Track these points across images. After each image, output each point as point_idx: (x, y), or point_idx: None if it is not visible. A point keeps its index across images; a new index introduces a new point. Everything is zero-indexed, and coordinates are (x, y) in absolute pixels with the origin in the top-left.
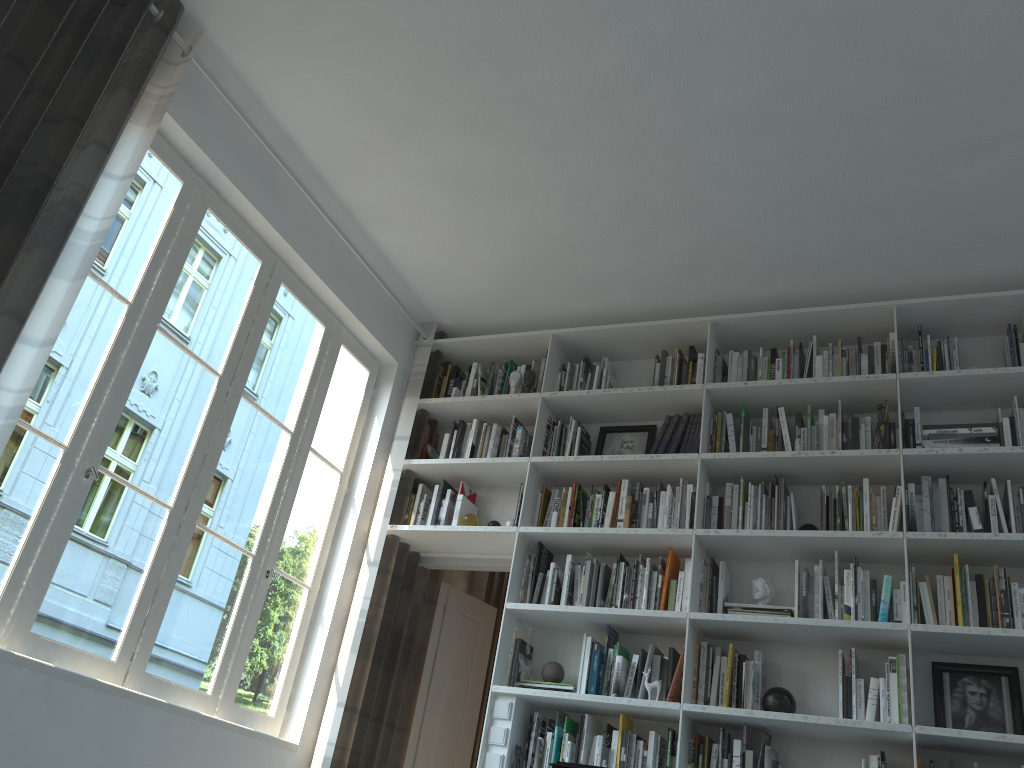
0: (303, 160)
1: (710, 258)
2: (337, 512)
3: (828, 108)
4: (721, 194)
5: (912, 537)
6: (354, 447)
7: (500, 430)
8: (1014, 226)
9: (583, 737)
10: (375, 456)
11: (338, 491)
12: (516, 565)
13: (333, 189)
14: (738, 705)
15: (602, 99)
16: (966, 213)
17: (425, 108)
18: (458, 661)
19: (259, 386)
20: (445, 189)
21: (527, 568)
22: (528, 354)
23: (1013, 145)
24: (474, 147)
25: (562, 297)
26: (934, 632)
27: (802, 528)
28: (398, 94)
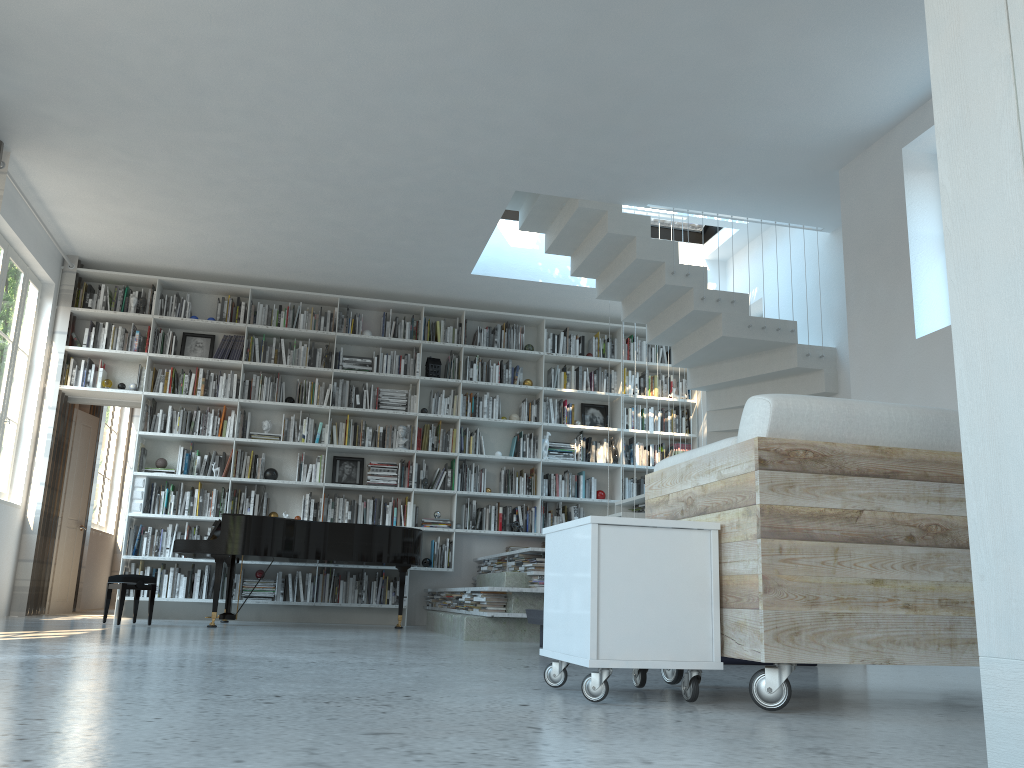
0: (35, 194)
1: (257, 264)
2: (26, 378)
3: (325, 239)
4: (270, 249)
5: (333, 408)
6: (32, 338)
7: (124, 331)
8: (391, 279)
9: (181, 493)
10: (46, 344)
11: (27, 366)
12: (142, 411)
13: (46, 206)
14: (254, 476)
15: (225, 216)
16: (373, 273)
17: (128, 198)
18: (82, 450)
19: (2, 321)
20: (121, 220)
21: (146, 411)
22: (138, 282)
23: (393, 261)
24: (148, 213)
25: (168, 261)
26: (336, 447)
27: (287, 399)
28: (116, 192)
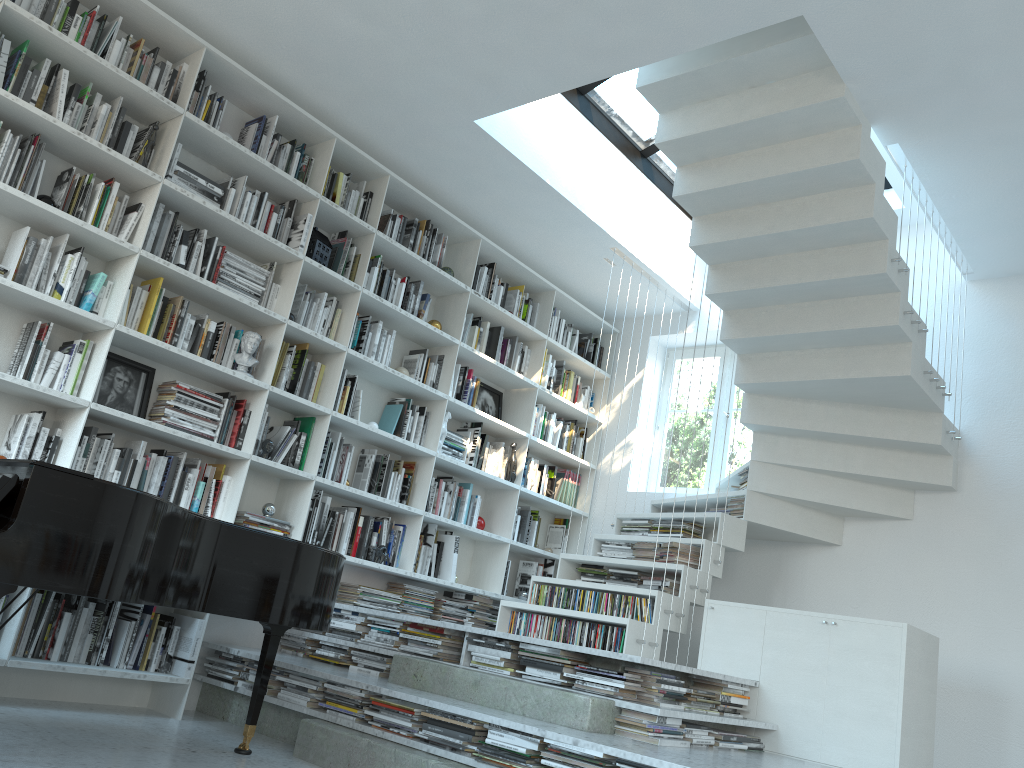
0: None
1: None
2: None
3: None
4: None
5: (145, 256)
6: None
7: None
8: (326, 64)
9: None
10: None
11: None
12: None
13: None
14: None
15: None
16: (313, 35)
17: None
18: None
19: None
20: None
21: None
22: None
23: (385, 32)
24: None
25: None
26: (132, 336)
27: (44, 199)
28: None
